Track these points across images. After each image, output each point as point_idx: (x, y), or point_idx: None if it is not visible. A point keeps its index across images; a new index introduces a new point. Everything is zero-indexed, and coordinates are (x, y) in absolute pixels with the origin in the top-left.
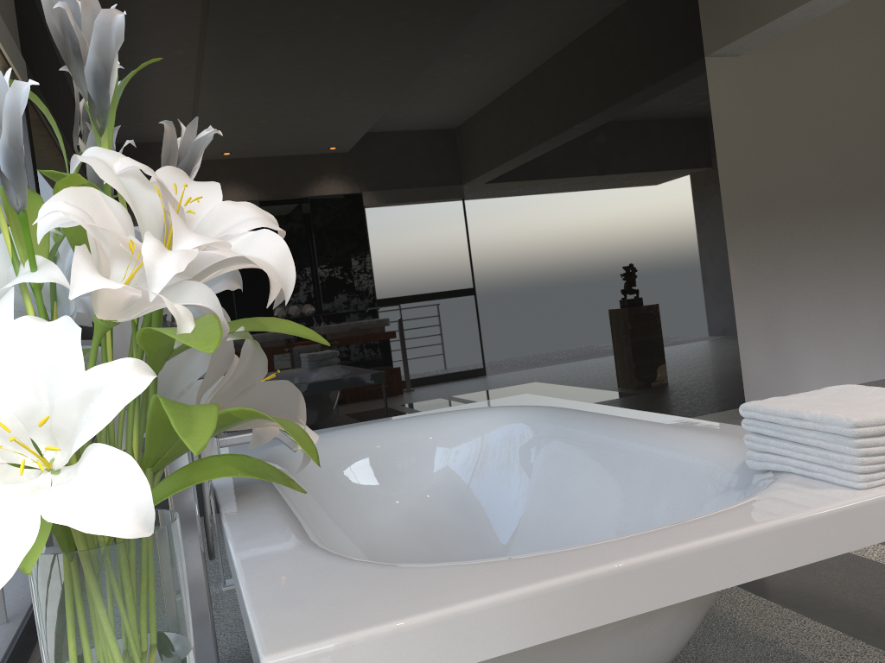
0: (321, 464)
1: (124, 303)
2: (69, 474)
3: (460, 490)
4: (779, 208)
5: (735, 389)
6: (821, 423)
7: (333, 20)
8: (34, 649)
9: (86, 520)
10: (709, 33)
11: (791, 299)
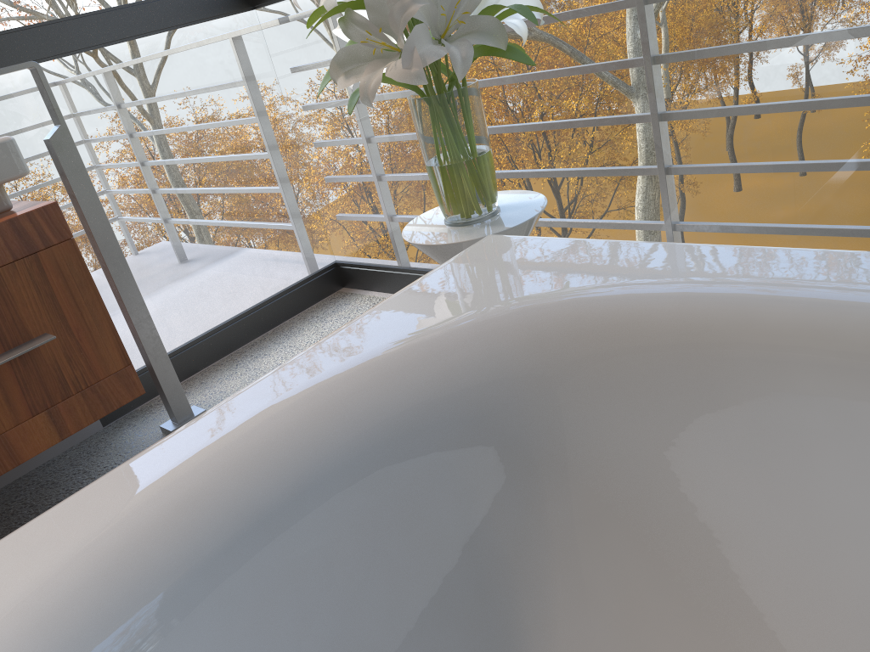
0: None
1: None
2: None
3: None
4: None
5: None
6: None
7: None
8: None
9: None
10: None
11: None
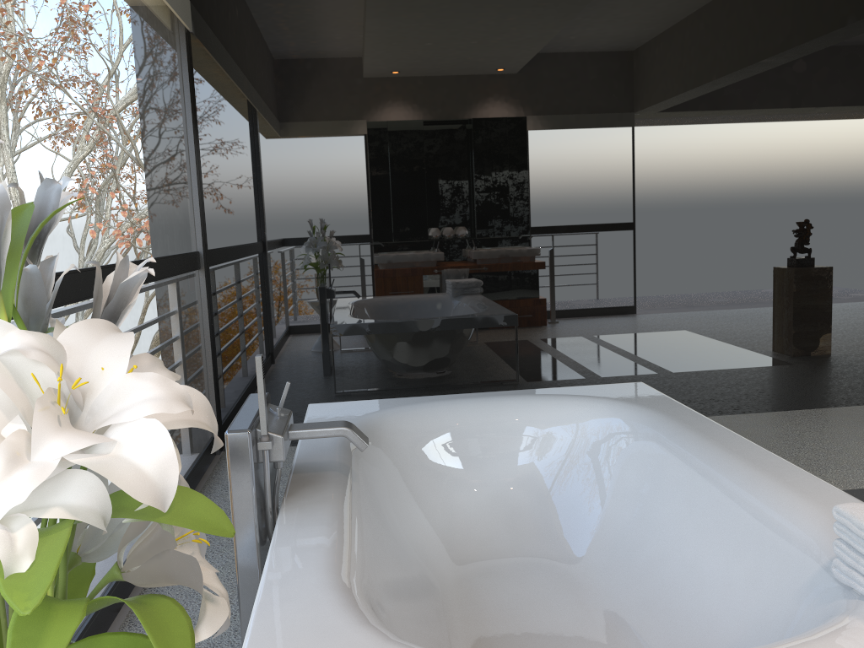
0: (413, 437)
1: None
2: None
3: (550, 480)
4: None
5: None
6: None
7: None
8: None
9: None
10: None
11: None
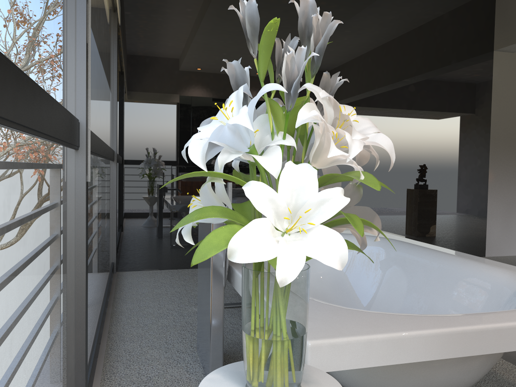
0: None
1: (331, 161)
2: (296, 236)
3: (334, 277)
4: None
5: (480, 246)
6: None
7: (286, 4)
8: (104, 324)
9: (323, 258)
10: (499, 37)
11: None
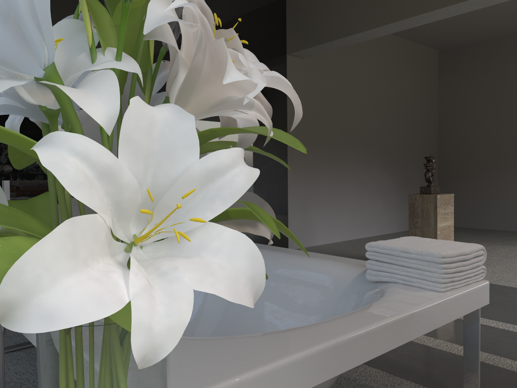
0: None
1: (214, 102)
2: (157, 249)
3: None
4: (313, 144)
5: (284, 240)
6: (420, 255)
7: None
8: None
9: (226, 290)
10: (291, 42)
11: (314, 193)
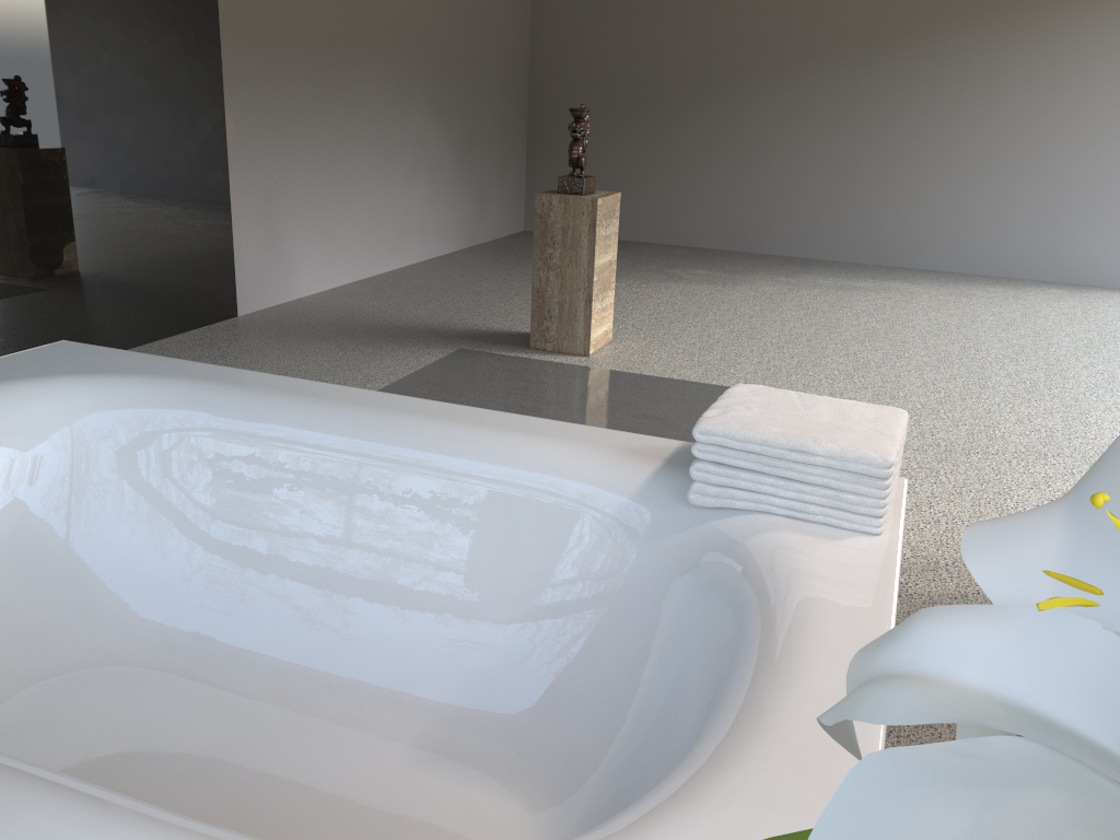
0: None
1: None
2: None
3: (8, 539)
4: (283, 44)
5: (227, 294)
6: (837, 459)
7: None
8: None
9: None
10: None
11: (290, 174)
